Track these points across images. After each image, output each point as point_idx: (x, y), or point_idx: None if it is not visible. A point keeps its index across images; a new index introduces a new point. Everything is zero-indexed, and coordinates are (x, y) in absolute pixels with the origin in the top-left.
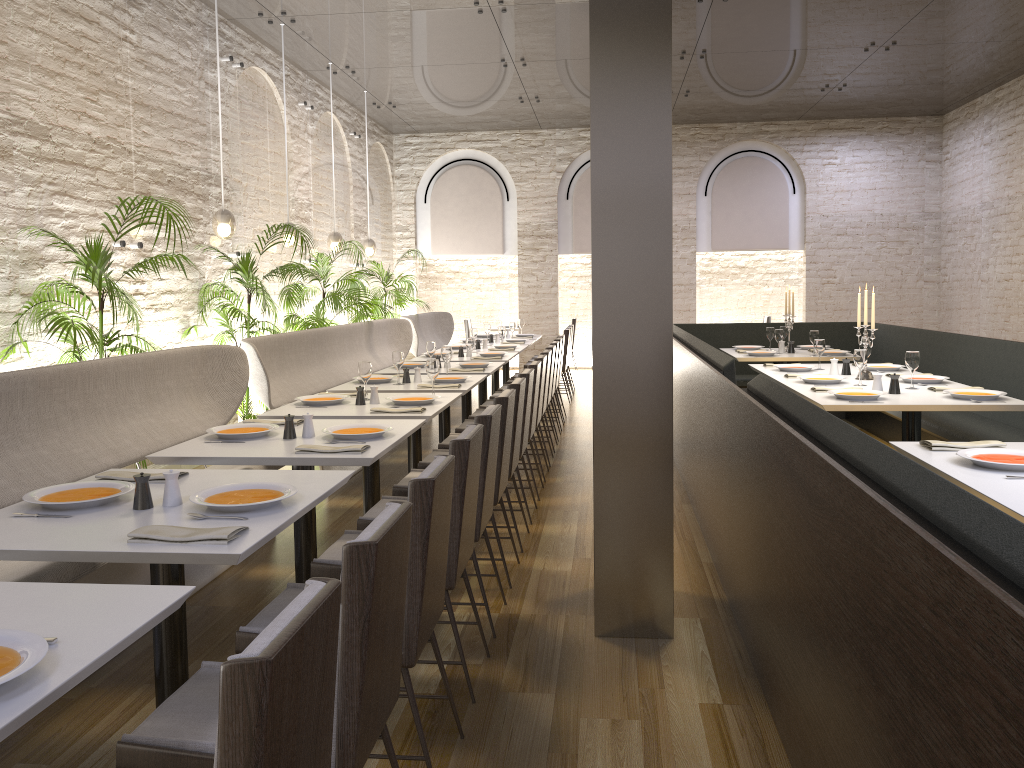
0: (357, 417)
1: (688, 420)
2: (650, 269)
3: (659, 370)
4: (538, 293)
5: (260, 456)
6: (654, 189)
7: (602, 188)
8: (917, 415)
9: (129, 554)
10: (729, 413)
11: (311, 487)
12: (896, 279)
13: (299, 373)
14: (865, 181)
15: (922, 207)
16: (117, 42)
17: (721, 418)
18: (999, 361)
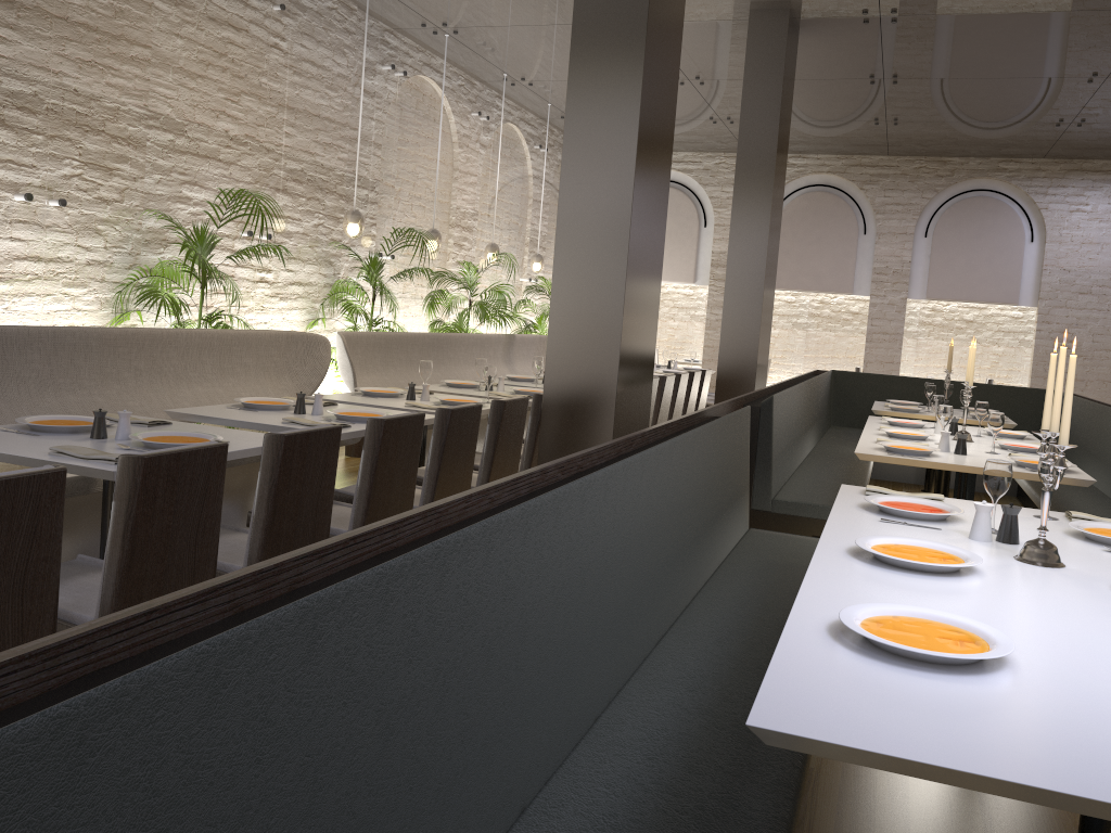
0: (390, 408)
1: None
2: (605, 284)
3: (604, 383)
4: None
5: (250, 421)
6: (615, 207)
7: (568, 203)
8: (969, 478)
9: (41, 461)
10: None
11: (247, 443)
12: None
13: (407, 373)
14: None
15: None
16: (264, 48)
17: None
18: None
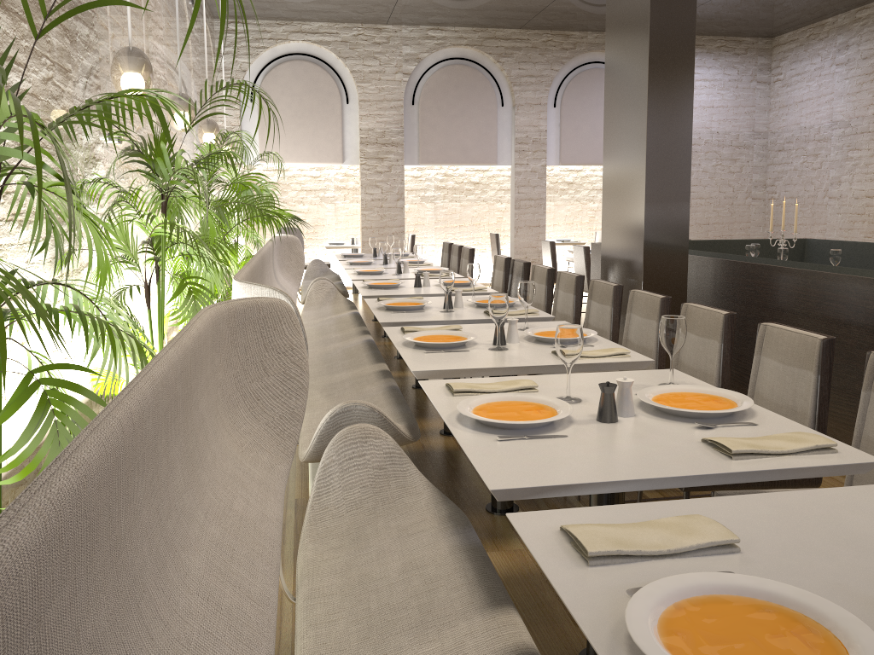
0: (727, 475)
1: None
2: None
3: None
4: (383, 207)
5: None
6: None
7: None
8: None
9: None
10: None
11: None
12: (728, 196)
13: None
14: (704, 99)
15: (752, 127)
16: None
17: None
18: None
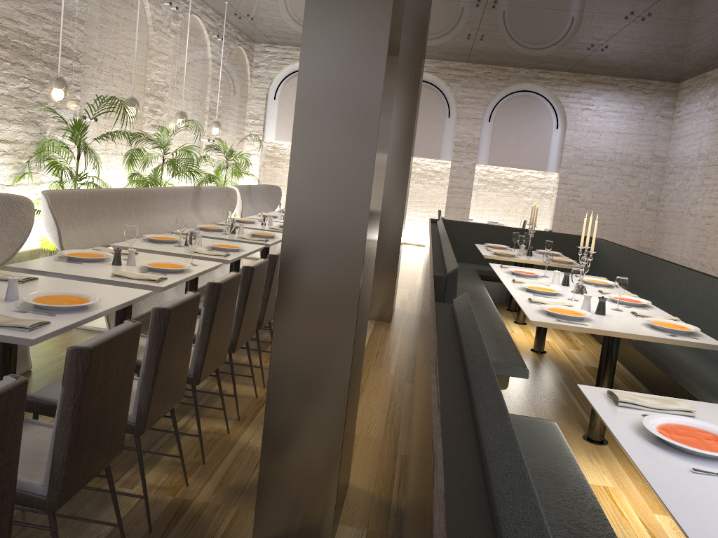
0: (96, 279)
1: (422, 310)
2: (349, 178)
3: (347, 285)
4: None
5: None
6: (363, 93)
7: (309, 85)
8: (617, 339)
9: None
10: (426, 330)
11: None
12: (625, 204)
13: (110, 224)
14: (612, 126)
15: (653, 151)
16: None
17: (425, 329)
18: (696, 291)
